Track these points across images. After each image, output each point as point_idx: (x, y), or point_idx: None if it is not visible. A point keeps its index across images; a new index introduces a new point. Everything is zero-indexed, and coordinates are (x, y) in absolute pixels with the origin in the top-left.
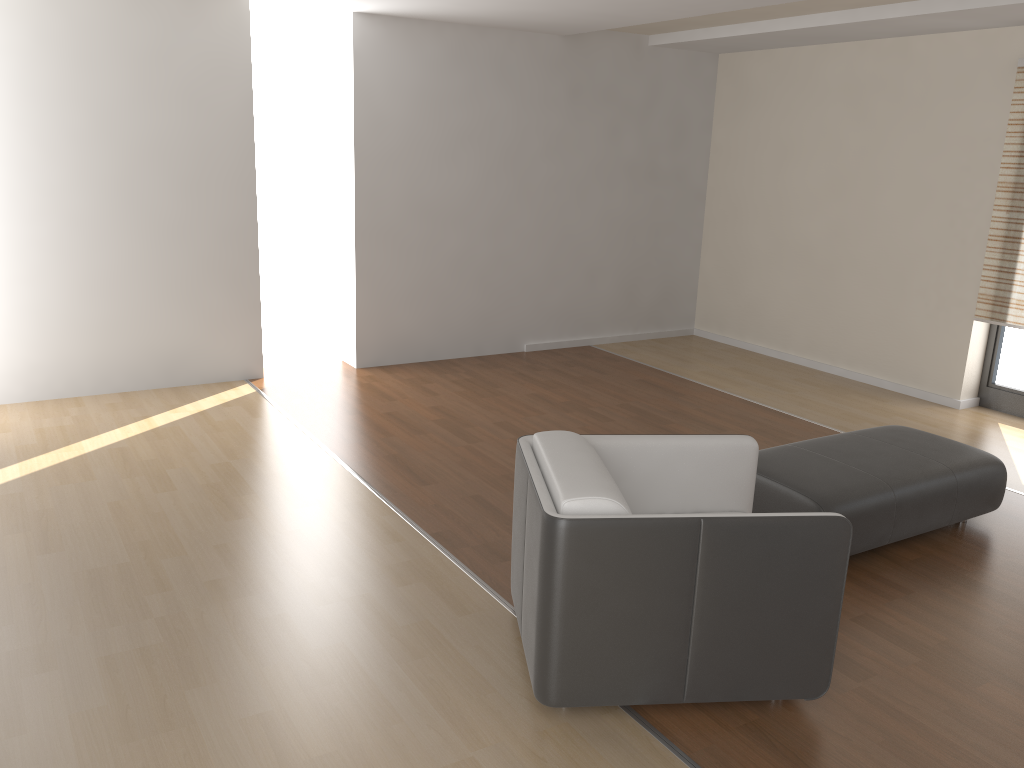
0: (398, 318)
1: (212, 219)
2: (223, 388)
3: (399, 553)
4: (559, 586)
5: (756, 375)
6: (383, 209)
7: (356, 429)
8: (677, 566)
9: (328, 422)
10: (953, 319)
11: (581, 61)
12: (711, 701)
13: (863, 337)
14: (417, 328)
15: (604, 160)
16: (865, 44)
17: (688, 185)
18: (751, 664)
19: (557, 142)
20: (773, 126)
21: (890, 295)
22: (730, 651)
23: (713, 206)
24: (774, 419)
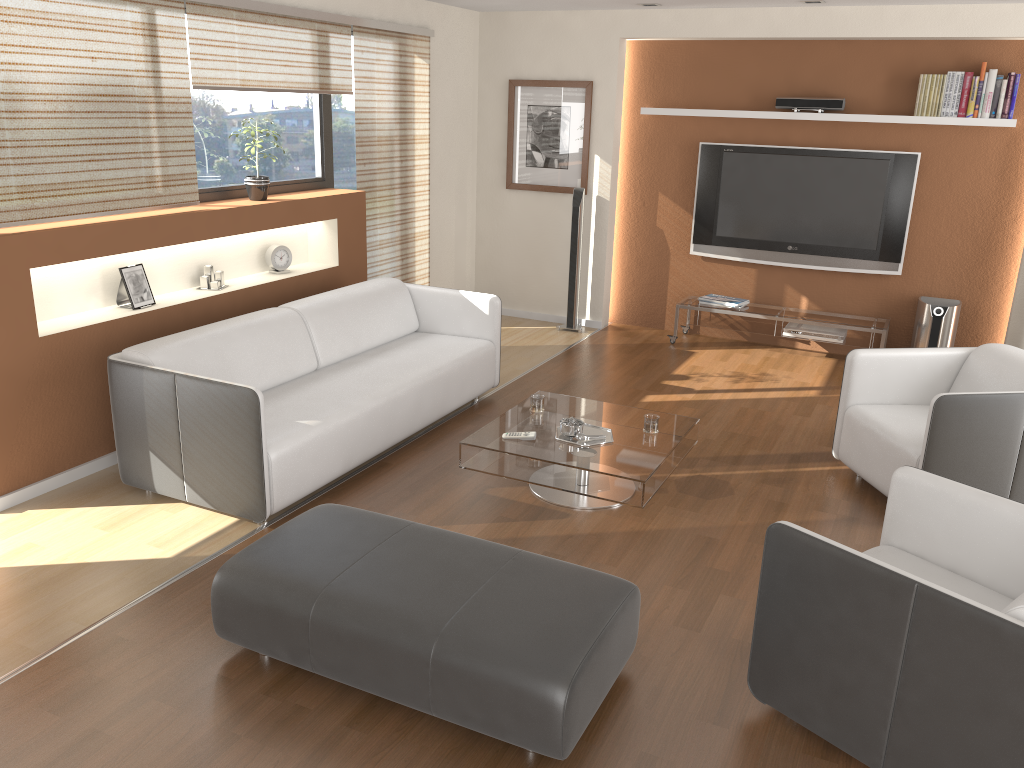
0: None
1: None
2: None
3: None
4: None
5: None
6: None
7: None
8: None
9: None
10: None
11: None
12: None
13: None
14: None
15: None
16: None
17: None
18: None
19: None
20: None
21: None
22: None
23: None
24: None
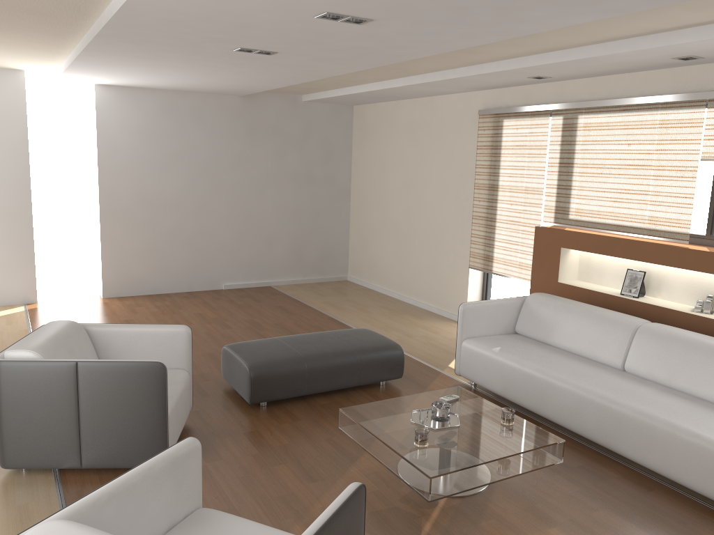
0: (131, 267)
1: (1, 206)
2: (5, 308)
3: None
4: None
5: (358, 303)
6: (119, 200)
7: None
8: (66, 388)
9: None
10: (461, 267)
11: (254, 111)
12: (98, 467)
13: (422, 280)
14: (145, 273)
15: (275, 170)
16: (415, 100)
17: (337, 185)
18: (118, 446)
19: (240, 159)
20: (378, 149)
21: (433, 253)
22: (104, 438)
23: (354, 199)
24: (336, 328)
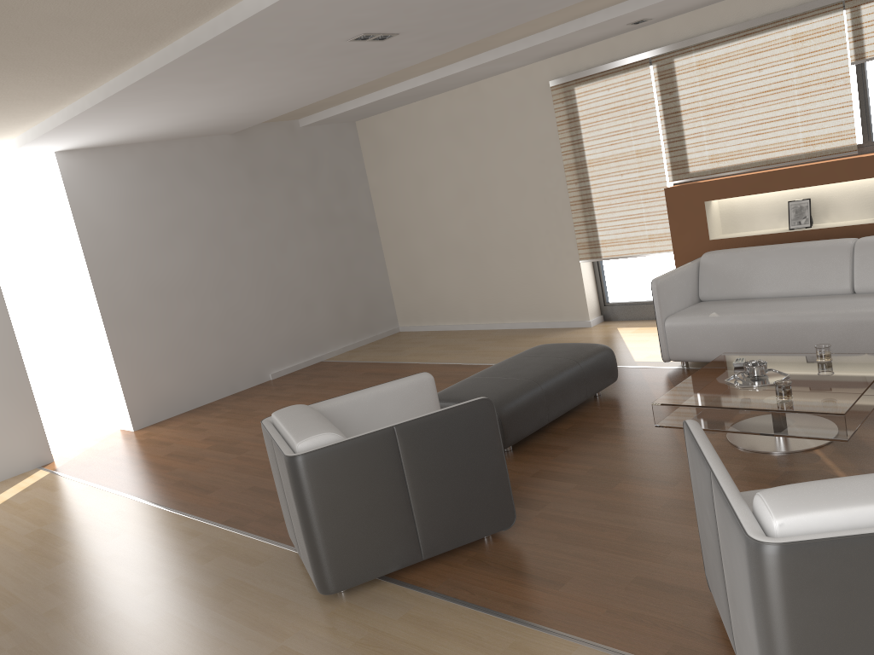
0: (159, 381)
1: None
2: (20, 479)
3: (199, 543)
4: (310, 503)
5: (450, 345)
6: (122, 298)
7: (144, 473)
8: (388, 464)
9: (119, 475)
10: (567, 266)
11: (251, 149)
12: (441, 552)
13: (515, 296)
14: (177, 385)
15: (291, 218)
16: (452, 93)
17: (362, 221)
18: (459, 517)
19: (250, 213)
20: (409, 164)
21: (523, 261)
22: (442, 512)
23: (385, 232)
24: (466, 370)
